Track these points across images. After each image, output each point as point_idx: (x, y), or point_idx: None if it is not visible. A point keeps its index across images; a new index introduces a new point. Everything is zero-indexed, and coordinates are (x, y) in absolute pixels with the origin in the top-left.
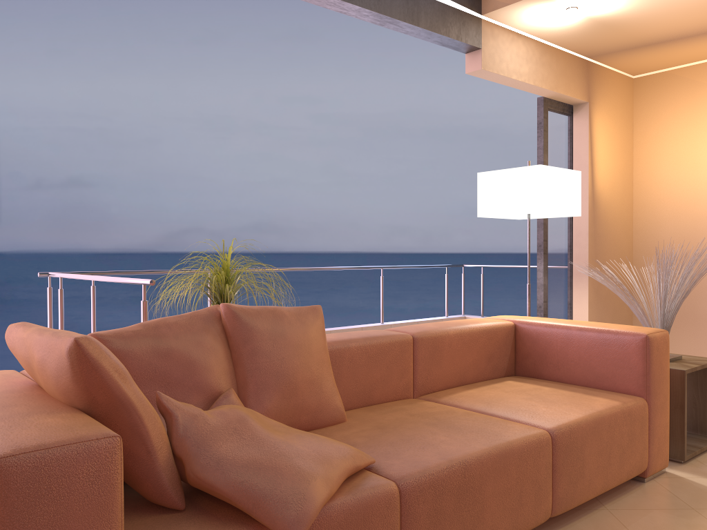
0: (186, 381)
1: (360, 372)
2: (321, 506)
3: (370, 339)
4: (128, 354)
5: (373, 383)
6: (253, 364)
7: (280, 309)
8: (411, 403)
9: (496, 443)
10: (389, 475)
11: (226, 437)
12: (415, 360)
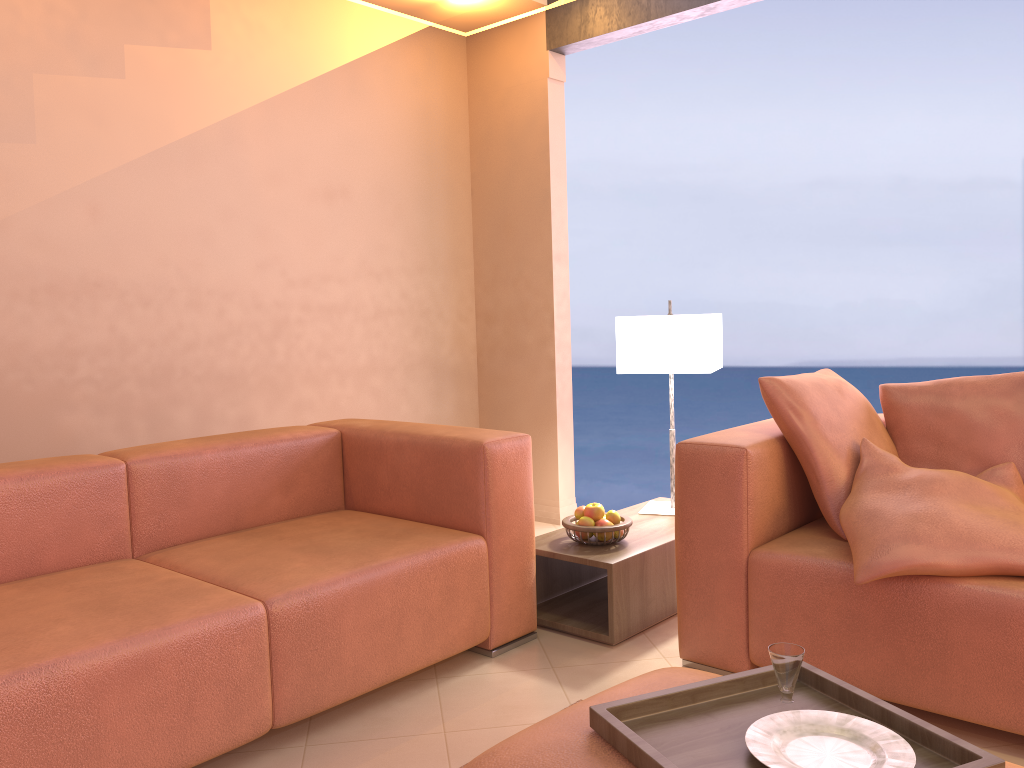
0: (961, 445)
1: None
2: (903, 567)
3: None
4: (904, 407)
5: None
6: None
7: None
8: None
9: None
10: None
11: (890, 489)
12: None
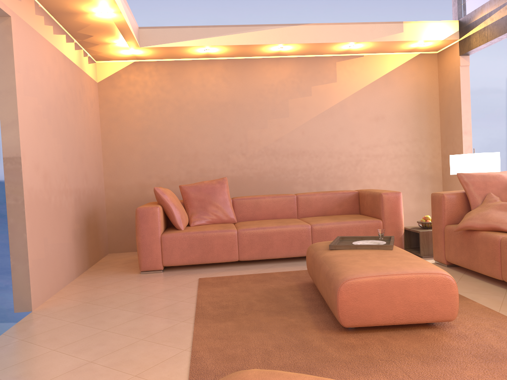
0: None
1: None
2: (464, 226)
3: None
4: None
5: None
6: None
7: None
8: None
9: None
10: None
11: (483, 207)
12: None
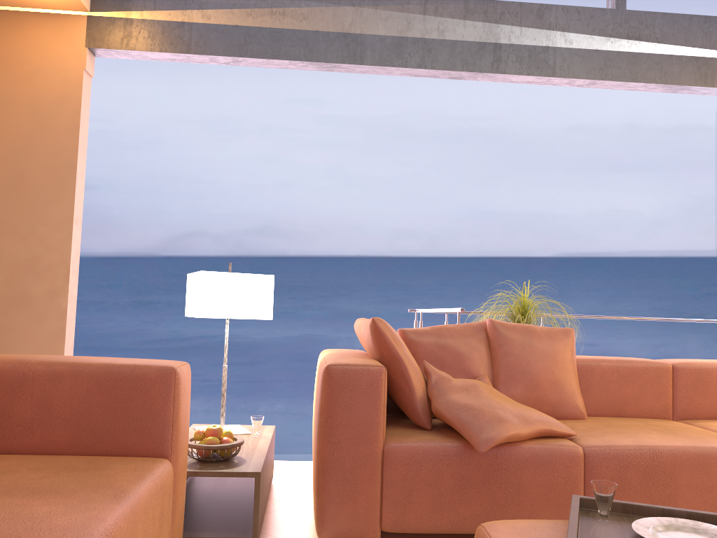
0: (455, 366)
1: (611, 387)
2: (505, 437)
3: (623, 361)
4: (419, 343)
5: (625, 398)
6: (504, 361)
7: (533, 327)
8: (660, 420)
9: (698, 445)
10: (581, 443)
11: (459, 391)
12: (674, 386)
